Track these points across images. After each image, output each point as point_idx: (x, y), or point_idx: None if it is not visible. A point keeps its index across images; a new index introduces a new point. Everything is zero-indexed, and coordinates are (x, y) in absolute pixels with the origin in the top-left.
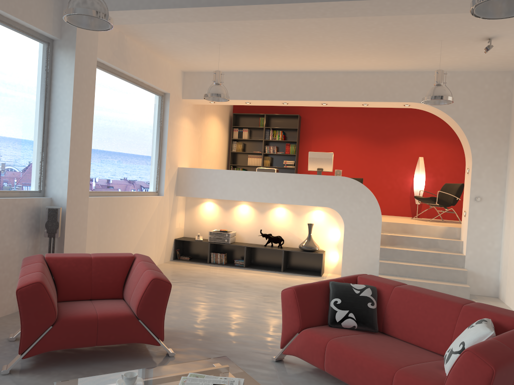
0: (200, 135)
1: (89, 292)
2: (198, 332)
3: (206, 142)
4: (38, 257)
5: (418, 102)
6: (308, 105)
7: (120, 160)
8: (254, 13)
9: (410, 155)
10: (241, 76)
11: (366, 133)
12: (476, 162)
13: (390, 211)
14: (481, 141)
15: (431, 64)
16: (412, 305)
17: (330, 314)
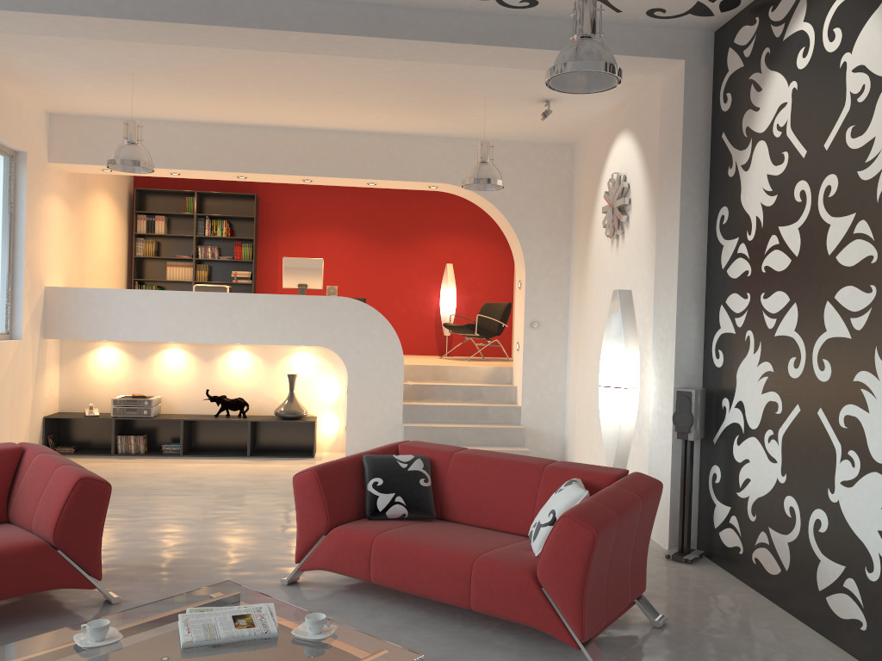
0: (80, 228)
1: None
2: (144, 562)
3: (92, 240)
4: None
5: (451, 183)
6: (281, 181)
7: None
8: (215, 37)
9: (433, 260)
10: (163, 128)
11: (366, 226)
12: (530, 272)
13: (407, 349)
14: (536, 241)
15: (468, 128)
16: (480, 474)
17: (369, 501)
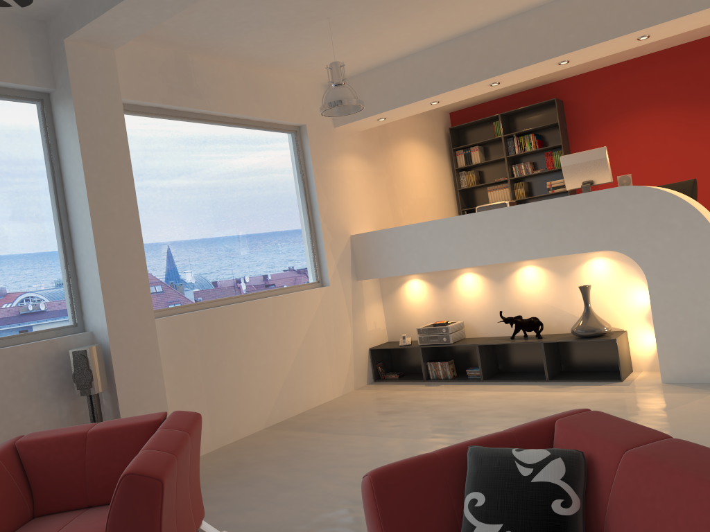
0: (387, 177)
1: (82, 495)
2: None
3: (404, 185)
4: (5, 444)
5: None
6: (538, 73)
7: (231, 246)
8: None
9: None
10: (410, 62)
11: (692, 93)
12: None
13: None
14: None
15: None
16: (662, 509)
17: None
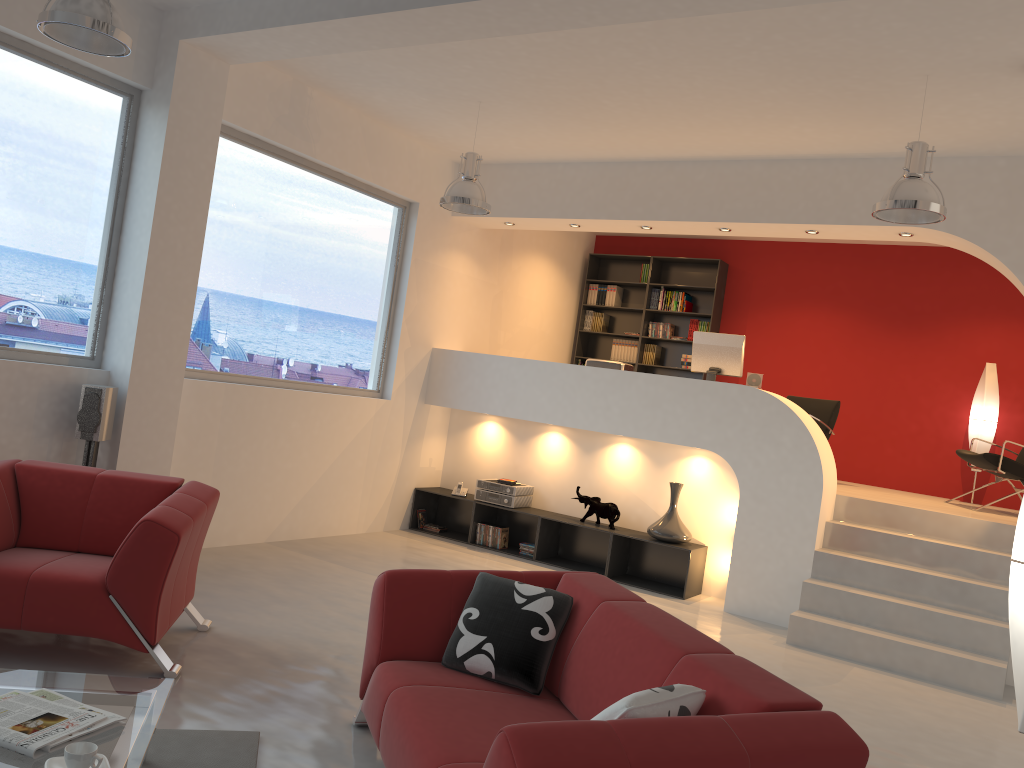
0: (497, 291)
1: (75, 537)
2: (278, 649)
3: (514, 306)
4: (3, 463)
5: (926, 226)
6: (696, 231)
7: (290, 320)
8: (460, 23)
9: (968, 357)
10: (560, 171)
11: (868, 303)
12: None
13: (911, 483)
14: None
15: (948, 138)
16: (609, 643)
17: (451, 638)
